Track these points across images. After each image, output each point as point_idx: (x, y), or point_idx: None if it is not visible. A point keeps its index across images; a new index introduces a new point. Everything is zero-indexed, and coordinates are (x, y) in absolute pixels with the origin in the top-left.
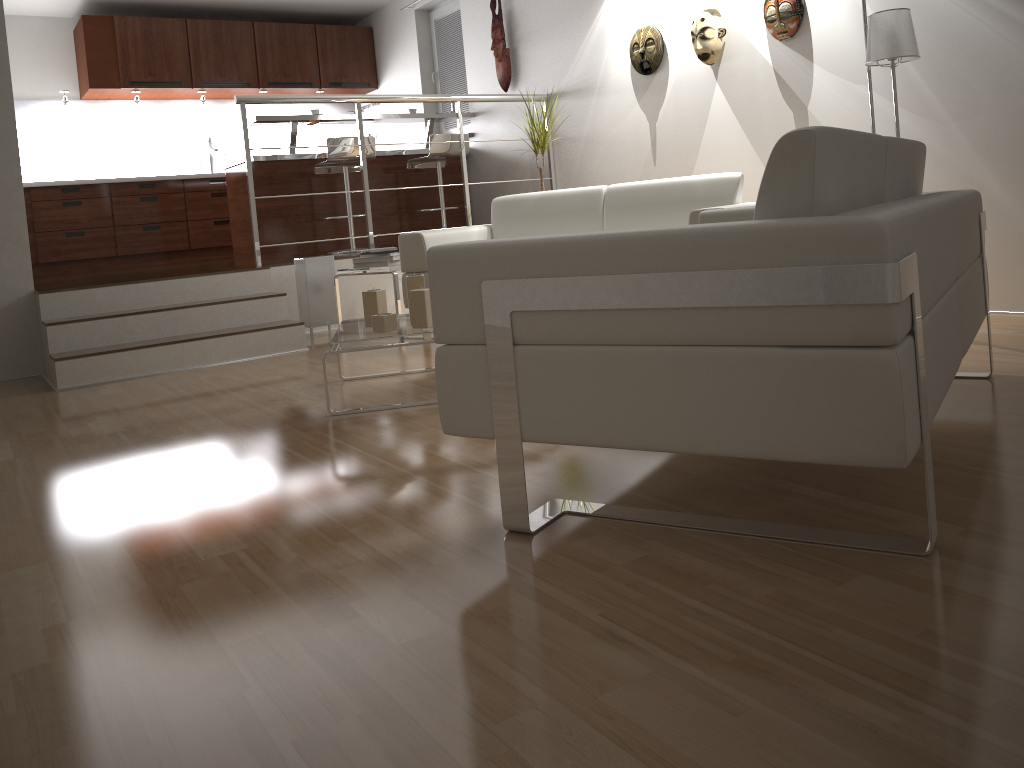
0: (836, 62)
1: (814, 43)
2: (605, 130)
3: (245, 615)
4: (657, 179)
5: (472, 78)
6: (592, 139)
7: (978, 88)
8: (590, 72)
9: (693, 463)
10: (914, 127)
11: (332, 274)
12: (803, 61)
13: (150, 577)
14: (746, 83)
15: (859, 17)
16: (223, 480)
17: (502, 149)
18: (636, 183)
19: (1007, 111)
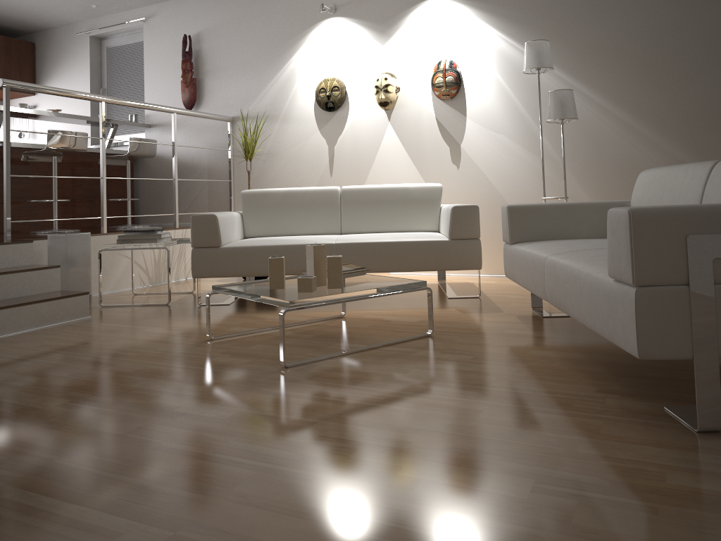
0: (483, 118)
1: (467, 104)
2: (286, 148)
3: (704, 533)
4: (380, 184)
5: (151, 97)
6: (273, 153)
7: (579, 143)
8: (276, 104)
9: (677, 373)
10: (536, 163)
11: (88, 249)
12: (459, 115)
13: (522, 523)
14: (413, 125)
15: (501, 92)
16: (335, 430)
17: (179, 155)
18: (365, 186)
19: (596, 158)
